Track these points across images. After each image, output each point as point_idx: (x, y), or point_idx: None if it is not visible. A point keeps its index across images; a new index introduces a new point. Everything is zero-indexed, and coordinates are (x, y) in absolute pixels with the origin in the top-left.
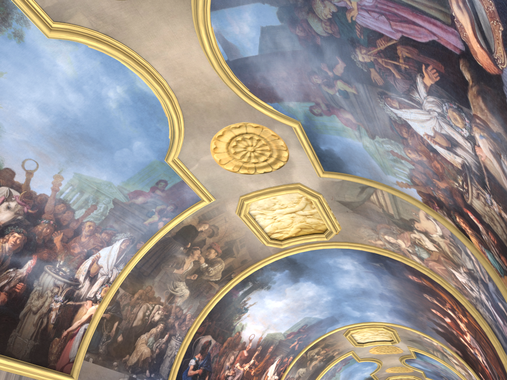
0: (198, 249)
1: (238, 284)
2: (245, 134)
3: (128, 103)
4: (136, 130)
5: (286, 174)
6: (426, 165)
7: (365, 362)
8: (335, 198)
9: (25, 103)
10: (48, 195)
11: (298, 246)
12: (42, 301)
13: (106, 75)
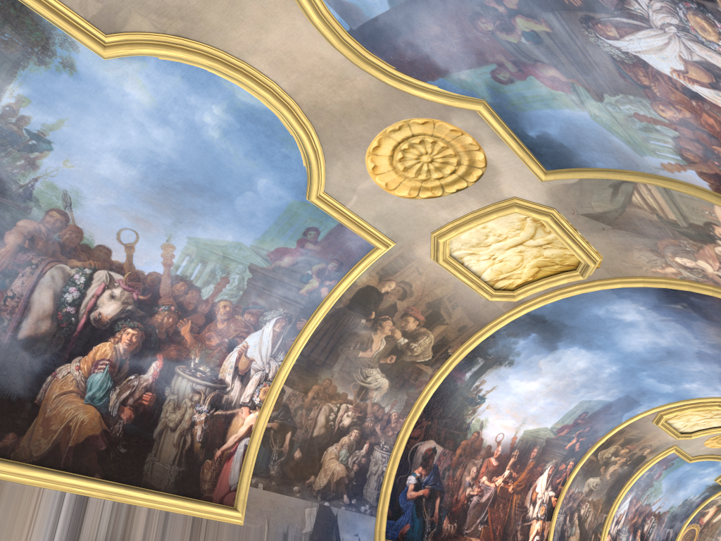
0: (388, 319)
1: (462, 362)
2: (411, 137)
3: (235, 127)
4: (255, 164)
5: (491, 188)
6: (694, 124)
7: (702, 462)
8: (577, 210)
9: (101, 155)
10: (160, 273)
11: (542, 295)
12: (181, 413)
13: (193, 93)
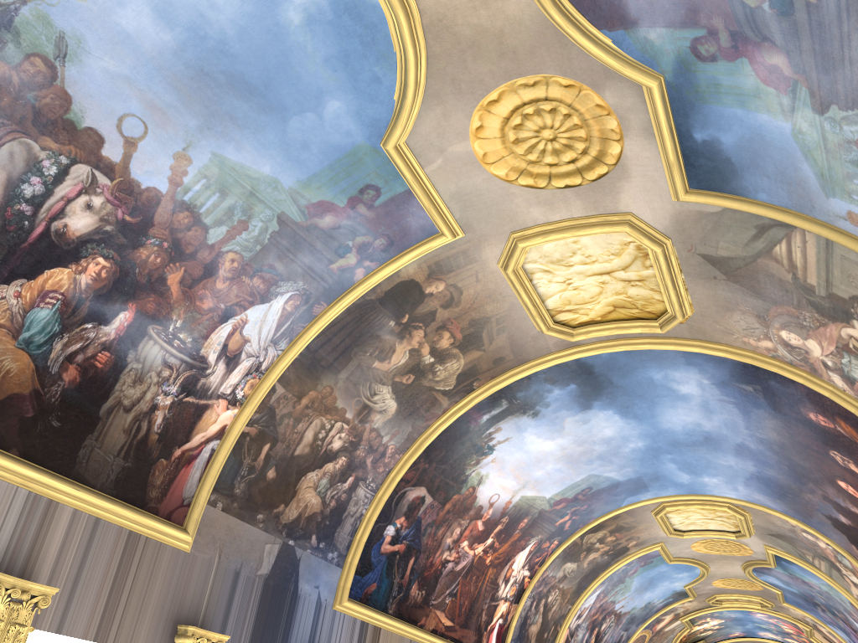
0: (420, 328)
1: (484, 401)
2: (542, 101)
3: (325, 17)
4: (334, 77)
5: (608, 194)
6: None
7: (680, 565)
8: (697, 248)
9: None
10: (162, 192)
11: (602, 341)
12: (142, 390)
13: None
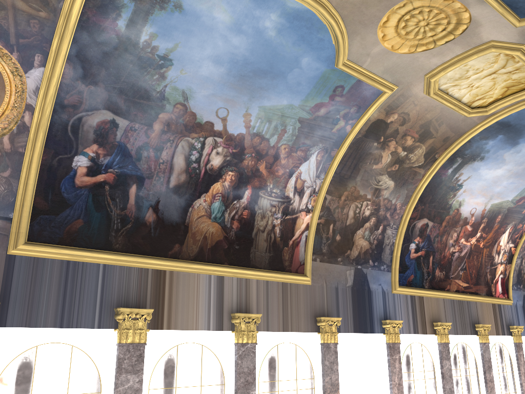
0: (392, 140)
1: (445, 163)
2: (412, 10)
3: (285, 26)
4: (300, 48)
5: (473, 36)
6: None
7: None
8: None
9: (202, 62)
10: (243, 133)
11: (508, 107)
12: (266, 220)
13: (258, 8)
